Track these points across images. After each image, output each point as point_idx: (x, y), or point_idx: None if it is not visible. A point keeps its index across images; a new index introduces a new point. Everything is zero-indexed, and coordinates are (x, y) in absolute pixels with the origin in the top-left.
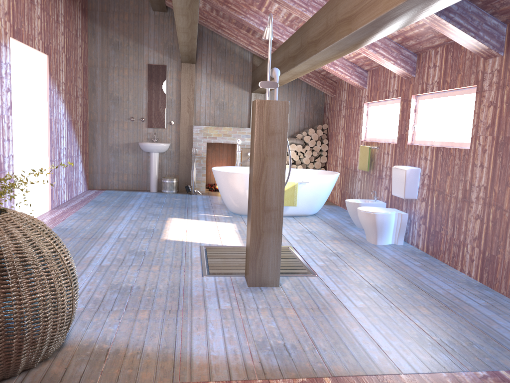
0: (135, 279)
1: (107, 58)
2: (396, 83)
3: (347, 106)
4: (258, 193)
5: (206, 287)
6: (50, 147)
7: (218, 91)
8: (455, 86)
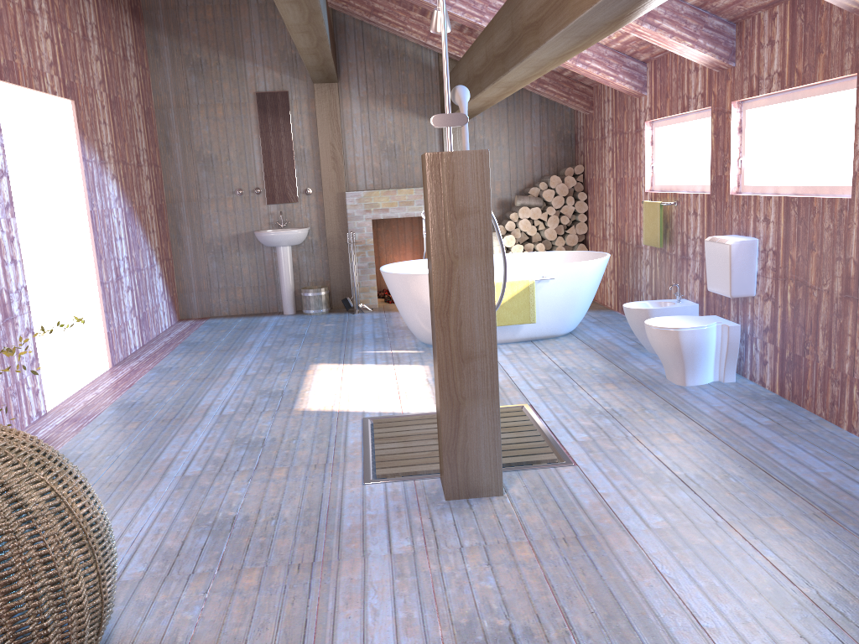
0: (242, 500)
1: (184, 90)
2: (701, 80)
3: (615, 130)
4: (447, 328)
5: (369, 506)
6: (96, 260)
7: (383, 127)
8: (815, 78)
